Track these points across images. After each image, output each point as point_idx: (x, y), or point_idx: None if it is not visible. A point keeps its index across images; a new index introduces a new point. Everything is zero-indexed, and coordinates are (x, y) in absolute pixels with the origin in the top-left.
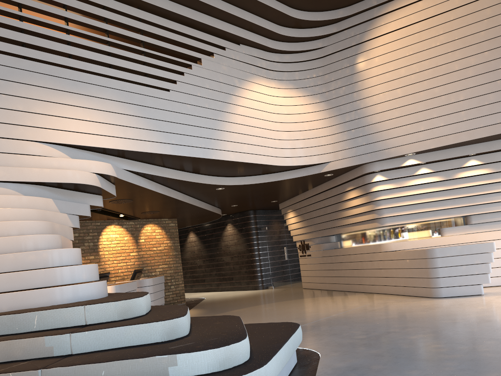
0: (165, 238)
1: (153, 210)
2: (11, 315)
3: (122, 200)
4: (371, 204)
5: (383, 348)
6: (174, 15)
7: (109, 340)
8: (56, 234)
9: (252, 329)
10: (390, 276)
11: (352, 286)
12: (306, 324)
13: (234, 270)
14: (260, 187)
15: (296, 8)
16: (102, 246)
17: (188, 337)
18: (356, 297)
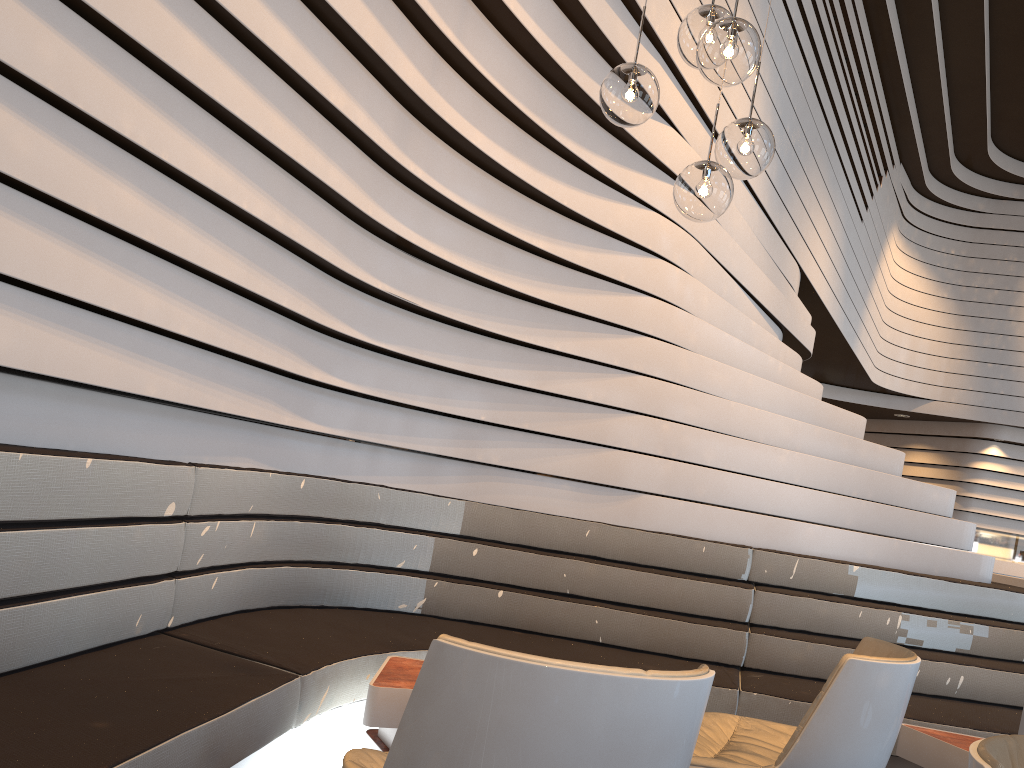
0: None
1: None
2: (1008, 592)
3: None
4: (954, 485)
5: None
6: (895, 94)
7: None
8: None
9: None
10: None
11: None
12: None
13: None
14: None
15: (993, 140)
16: None
17: None
18: None
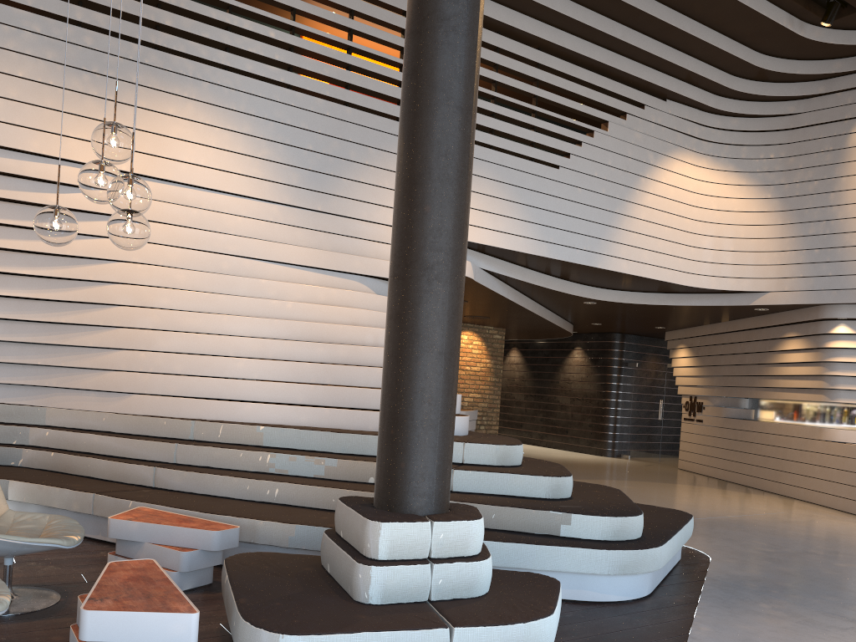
0: (484, 355)
1: (483, 315)
2: None
3: None
4: (820, 366)
5: (797, 568)
6: (584, 59)
7: (492, 485)
8: None
9: None
10: (827, 479)
11: (761, 482)
12: None
13: (572, 419)
14: (648, 309)
15: (765, 53)
16: None
17: (571, 500)
18: (766, 499)
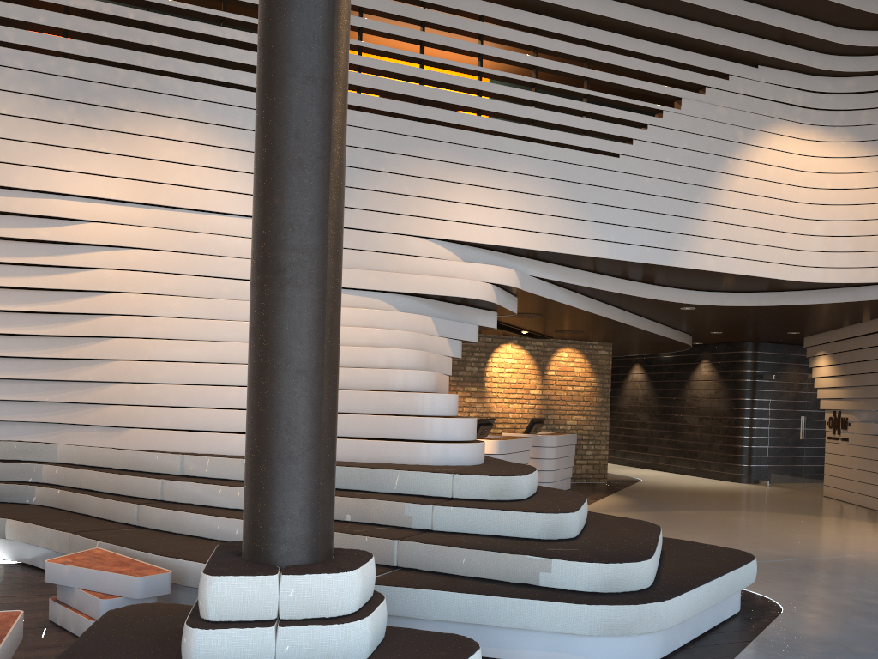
0: (588, 373)
1: (573, 329)
2: (371, 469)
3: (526, 315)
4: None
5: None
6: (645, 31)
7: (476, 524)
8: (430, 367)
9: (678, 548)
10: None
11: None
12: (789, 560)
13: (701, 440)
14: (762, 312)
15: None
16: (491, 375)
17: (574, 540)
18: None
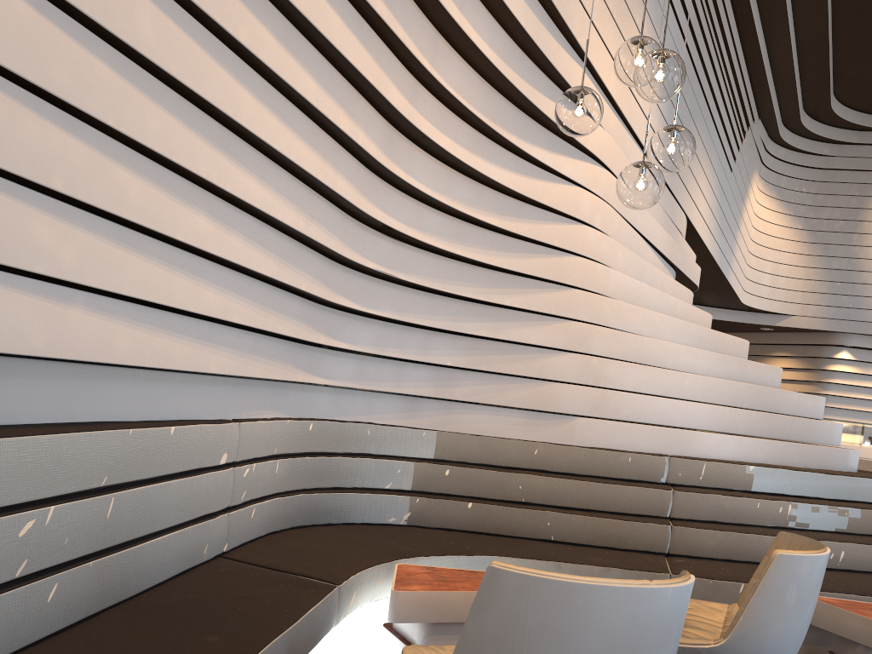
0: None
1: None
2: None
3: None
4: (812, 385)
5: None
6: (754, 63)
7: None
8: None
9: None
10: None
11: None
12: None
13: None
14: None
15: (835, 95)
16: None
17: None
18: None
